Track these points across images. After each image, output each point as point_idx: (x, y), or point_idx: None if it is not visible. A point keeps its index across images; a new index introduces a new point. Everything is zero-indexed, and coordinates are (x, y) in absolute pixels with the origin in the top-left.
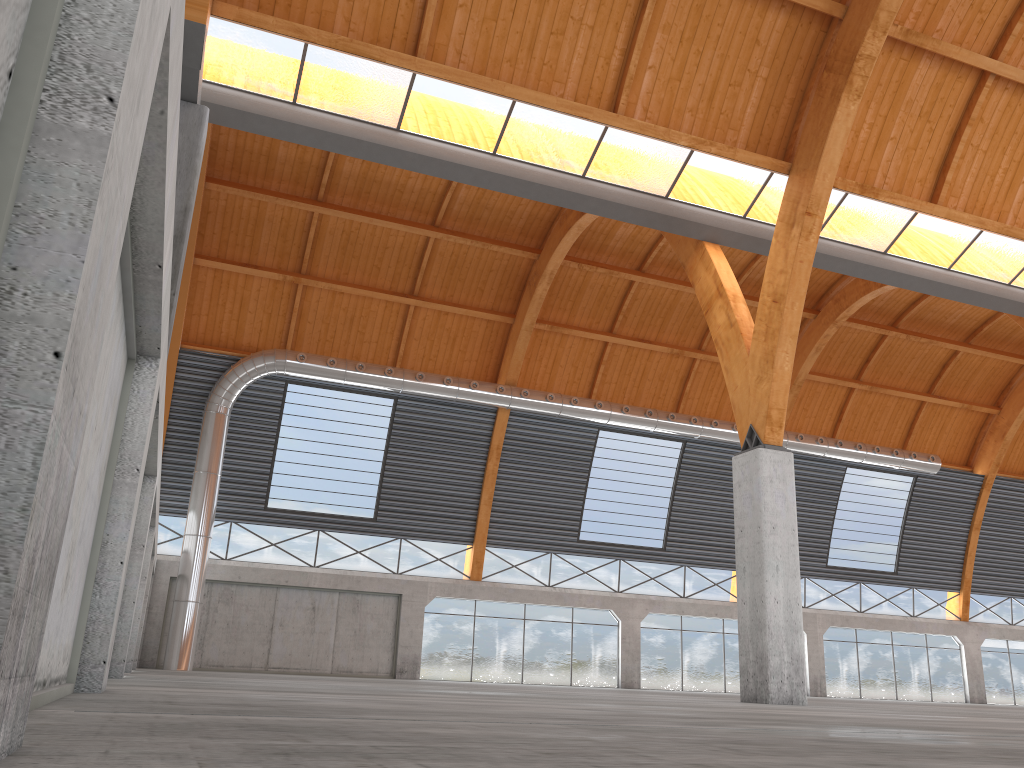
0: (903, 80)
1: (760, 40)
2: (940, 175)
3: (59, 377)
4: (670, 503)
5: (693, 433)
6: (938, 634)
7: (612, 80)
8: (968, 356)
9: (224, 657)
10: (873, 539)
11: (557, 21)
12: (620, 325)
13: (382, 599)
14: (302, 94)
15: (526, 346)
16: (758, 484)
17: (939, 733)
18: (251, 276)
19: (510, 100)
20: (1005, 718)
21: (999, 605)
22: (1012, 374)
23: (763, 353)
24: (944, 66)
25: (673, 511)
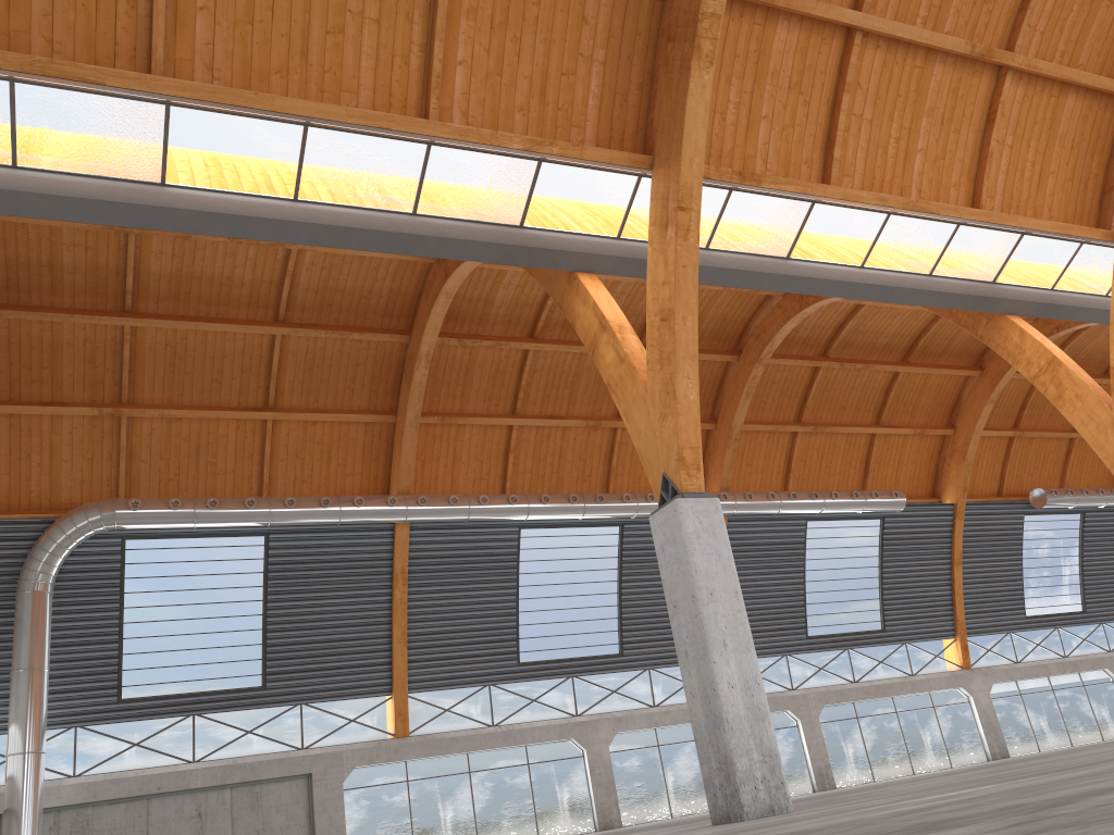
0: (762, 48)
1: (587, 17)
2: (827, 153)
3: None
4: (618, 599)
5: (628, 513)
6: (943, 689)
7: (416, 83)
8: (910, 376)
9: None
10: (852, 596)
11: (332, 17)
12: (523, 404)
13: (288, 784)
14: (23, 153)
15: (415, 445)
16: (683, 543)
17: None
18: (59, 417)
19: (300, 129)
20: (1031, 777)
21: (999, 643)
22: (959, 388)
23: (662, 384)
24: (805, 27)
25: (624, 607)
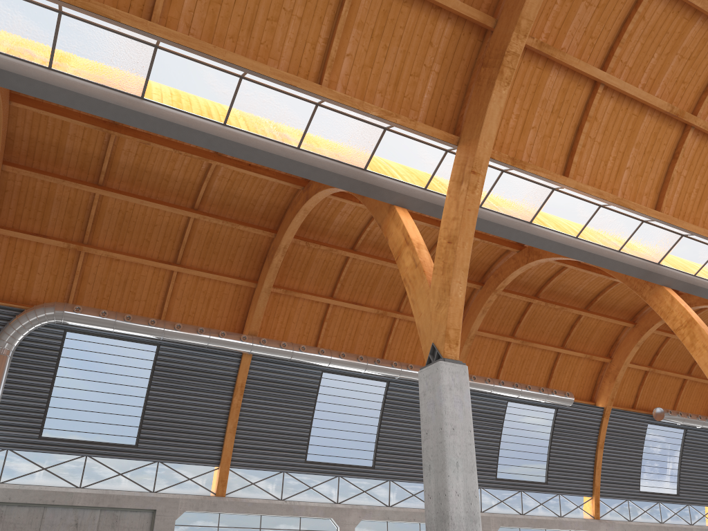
0: (539, 84)
1: (433, 42)
2: (569, 158)
3: None
4: (378, 430)
5: (394, 374)
6: (579, 530)
7: (317, 62)
8: (588, 319)
9: None
10: (529, 457)
11: (272, 10)
12: (339, 291)
13: (139, 514)
14: (57, 61)
15: (265, 304)
16: (440, 391)
17: None
18: (41, 244)
19: (237, 79)
20: None
21: (620, 506)
22: (618, 333)
23: (441, 284)
24: (568, 76)
25: (380, 436)
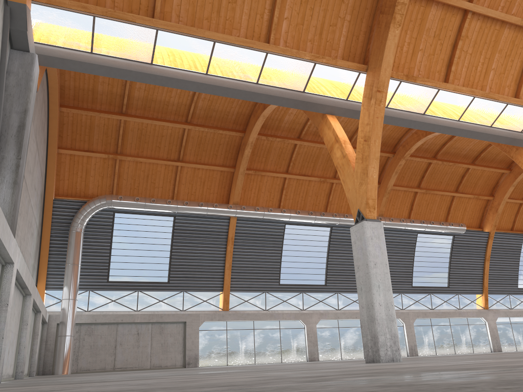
0: (423, 18)
1: (344, 0)
2: (448, 68)
3: None
4: (326, 260)
5: (335, 222)
6: (473, 317)
7: (265, 26)
8: (474, 170)
9: (90, 365)
10: (435, 270)
11: None
12: (292, 168)
13: (175, 325)
14: (95, 47)
15: (242, 183)
16: (364, 241)
17: (468, 372)
18: (90, 157)
19: (212, 43)
20: (511, 358)
21: (503, 299)
22: (498, 178)
23: (361, 169)
24: (444, 9)
25: (328, 264)
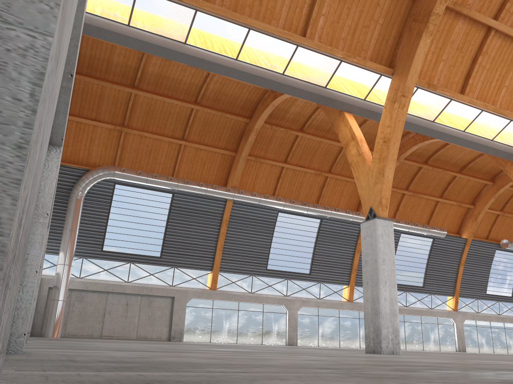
0: (450, 30)
1: (380, 4)
2: (465, 80)
3: (60, 5)
4: (313, 250)
5: (326, 214)
6: (443, 317)
7: (303, 20)
8: (460, 179)
9: (78, 330)
10: (412, 270)
11: None
12: (290, 158)
13: (164, 299)
14: (133, 20)
15: (242, 167)
16: (375, 238)
17: None
18: (96, 126)
19: (247, 30)
20: (512, 361)
21: (472, 303)
22: (481, 188)
23: (378, 169)
24: (470, 23)
25: (315, 254)
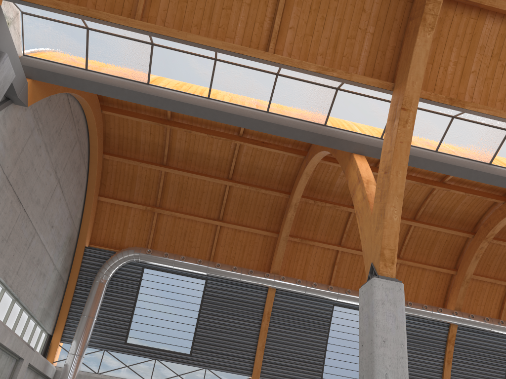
0: (475, 32)
1: (365, 9)
2: None
3: None
4: None
5: None
6: None
7: (265, 36)
8: None
9: None
10: None
11: (226, 1)
12: (346, 240)
13: None
14: (90, 63)
15: (284, 250)
16: (372, 305)
17: None
18: (130, 208)
19: (213, 61)
20: None
21: None
22: None
23: (379, 210)
24: (504, 22)
25: None
